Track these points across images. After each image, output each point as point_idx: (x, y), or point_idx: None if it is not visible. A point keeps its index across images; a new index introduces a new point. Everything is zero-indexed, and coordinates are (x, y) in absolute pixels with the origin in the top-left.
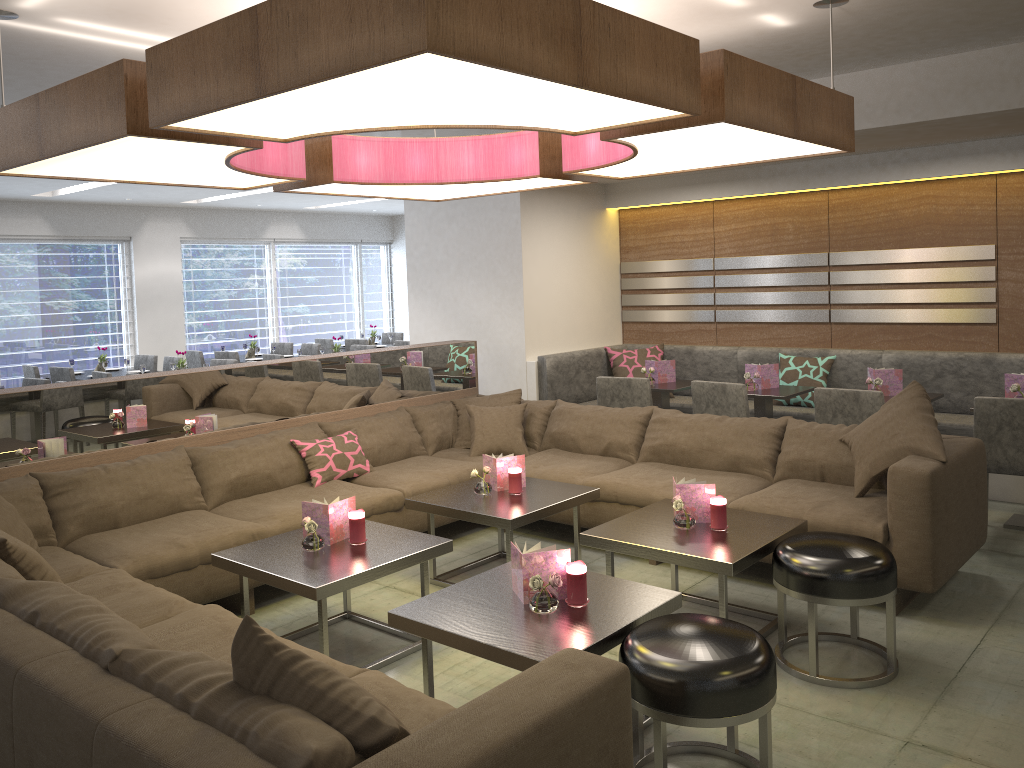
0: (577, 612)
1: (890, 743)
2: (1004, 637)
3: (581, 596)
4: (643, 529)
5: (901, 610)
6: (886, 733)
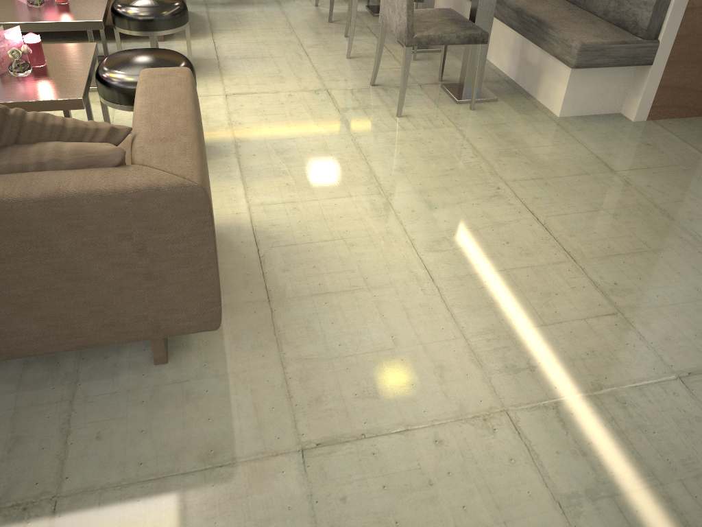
0: (47, 69)
1: (220, 98)
2: (222, 39)
3: (43, 58)
4: (8, 12)
5: (164, 38)
6: (214, 95)
